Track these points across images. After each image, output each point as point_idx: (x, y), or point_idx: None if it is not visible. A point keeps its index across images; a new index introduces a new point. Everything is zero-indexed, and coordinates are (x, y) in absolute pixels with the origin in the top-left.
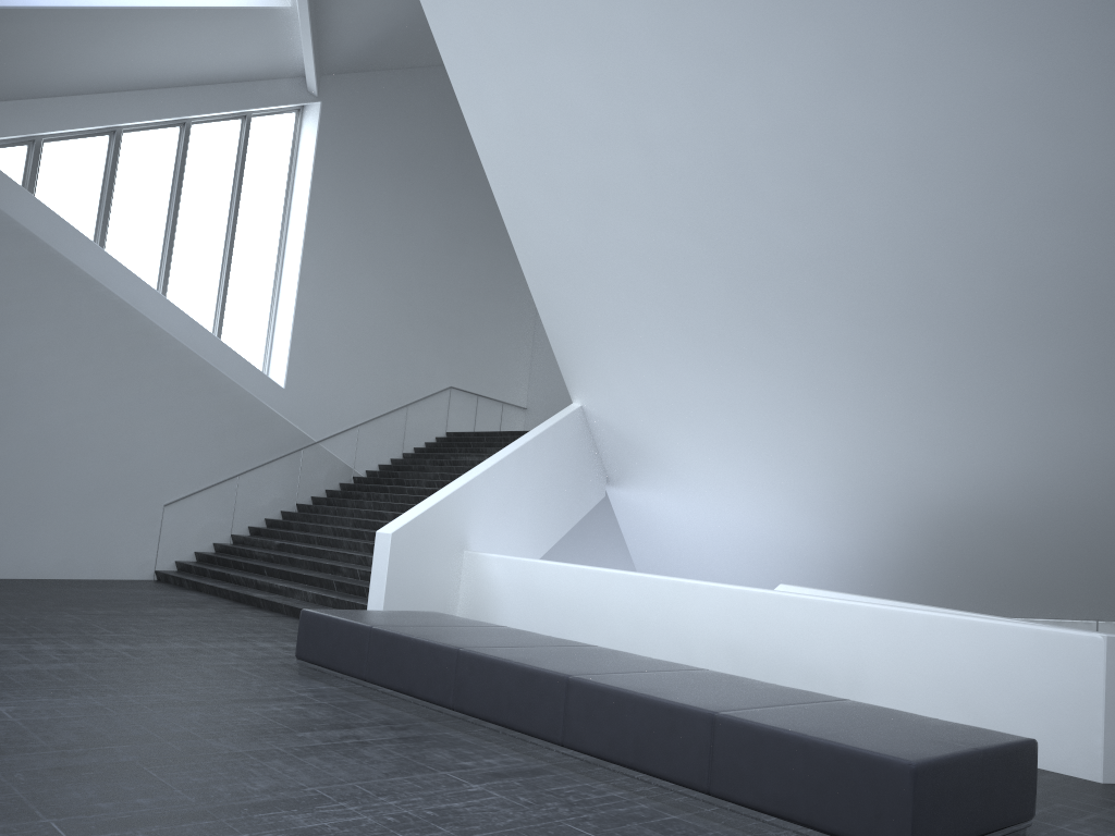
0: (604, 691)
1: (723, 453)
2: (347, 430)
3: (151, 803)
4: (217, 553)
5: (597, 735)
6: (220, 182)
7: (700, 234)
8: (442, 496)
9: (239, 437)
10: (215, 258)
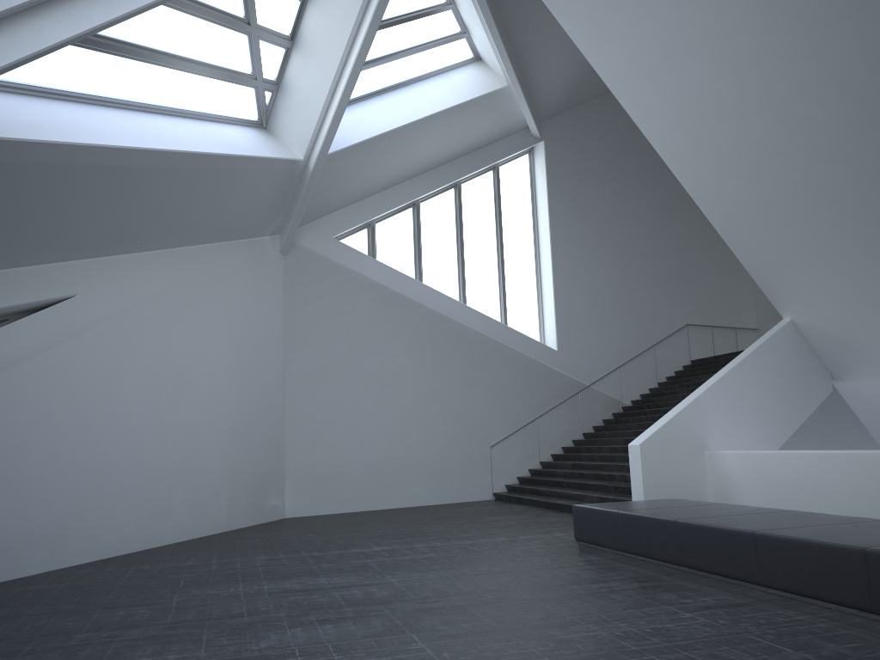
0: (781, 540)
1: None
2: (610, 372)
3: (469, 626)
4: (531, 476)
5: (782, 574)
6: (486, 217)
7: (845, 161)
8: (676, 411)
9: (531, 391)
10: (492, 270)
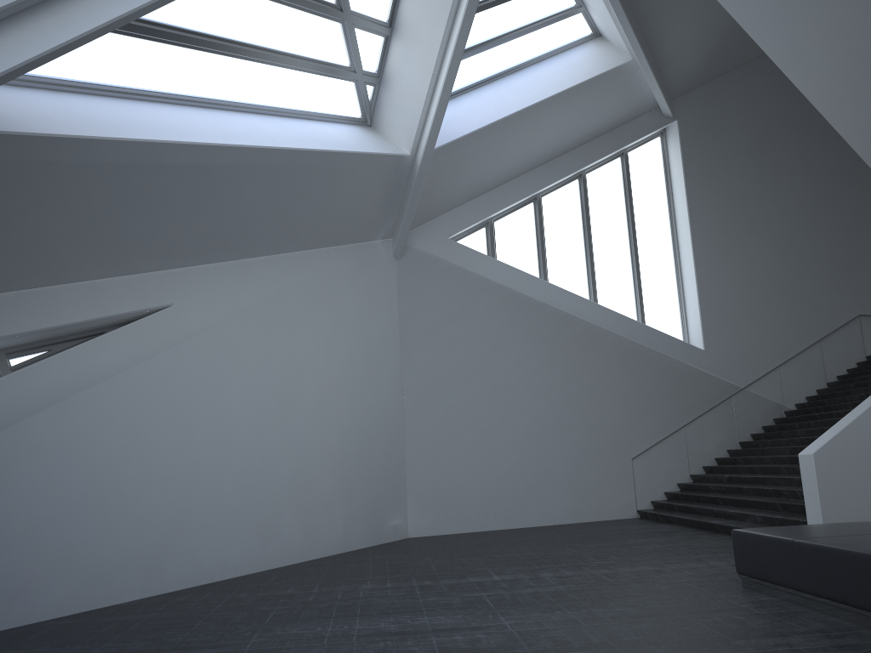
0: None
1: None
2: (768, 373)
3: None
4: (681, 491)
5: None
6: (616, 207)
7: None
8: (858, 413)
9: (676, 396)
10: (625, 264)
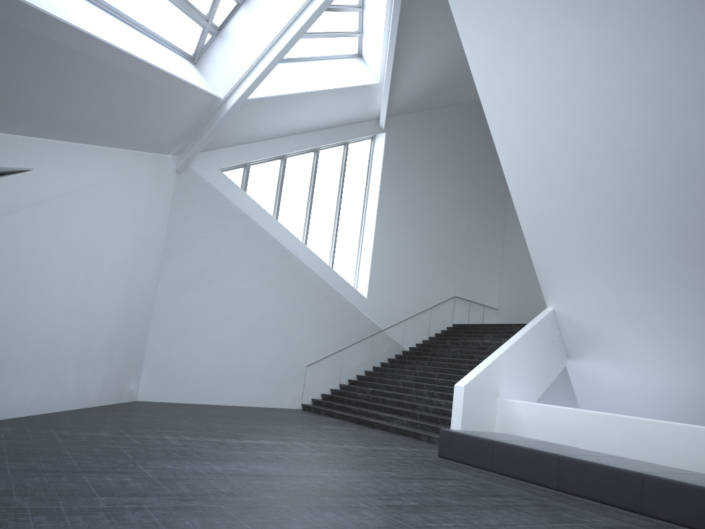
0: (670, 483)
1: (657, 340)
2: (399, 322)
3: (452, 526)
4: (333, 394)
5: (666, 508)
6: (333, 181)
7: (654, 207)
8: (486, 364)
9: (343, 326)
10: (329, 224)
